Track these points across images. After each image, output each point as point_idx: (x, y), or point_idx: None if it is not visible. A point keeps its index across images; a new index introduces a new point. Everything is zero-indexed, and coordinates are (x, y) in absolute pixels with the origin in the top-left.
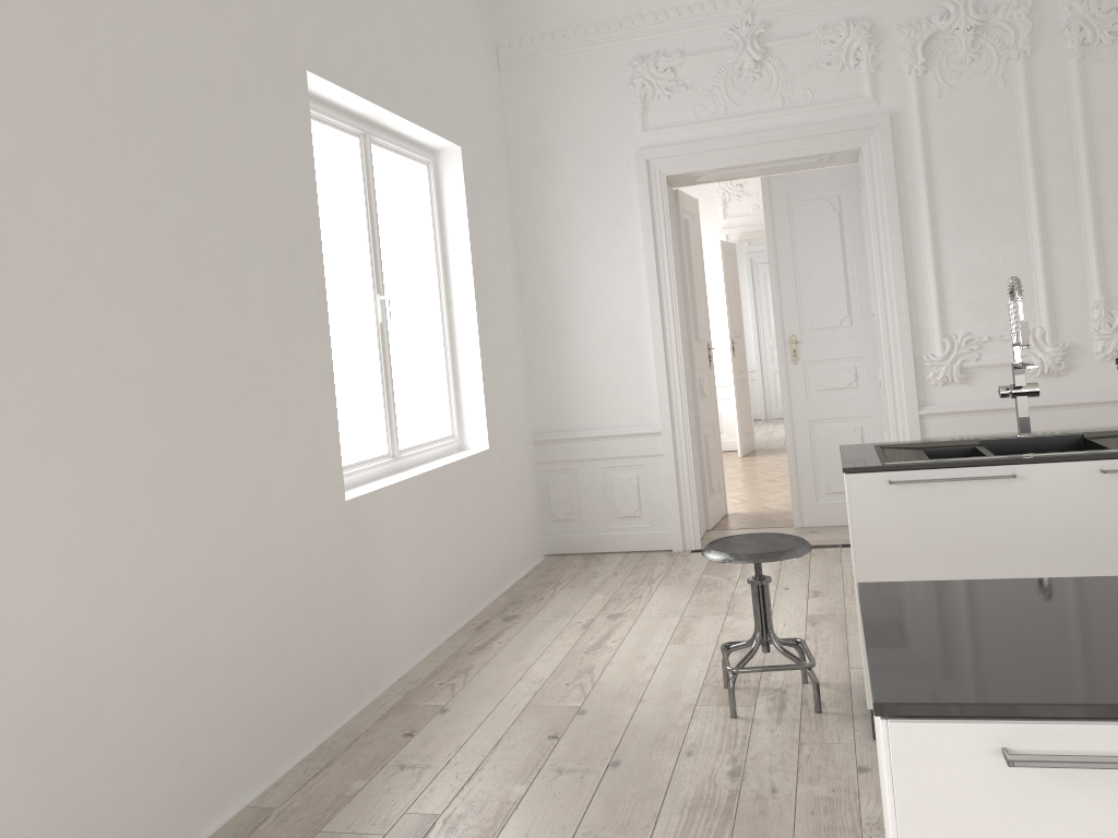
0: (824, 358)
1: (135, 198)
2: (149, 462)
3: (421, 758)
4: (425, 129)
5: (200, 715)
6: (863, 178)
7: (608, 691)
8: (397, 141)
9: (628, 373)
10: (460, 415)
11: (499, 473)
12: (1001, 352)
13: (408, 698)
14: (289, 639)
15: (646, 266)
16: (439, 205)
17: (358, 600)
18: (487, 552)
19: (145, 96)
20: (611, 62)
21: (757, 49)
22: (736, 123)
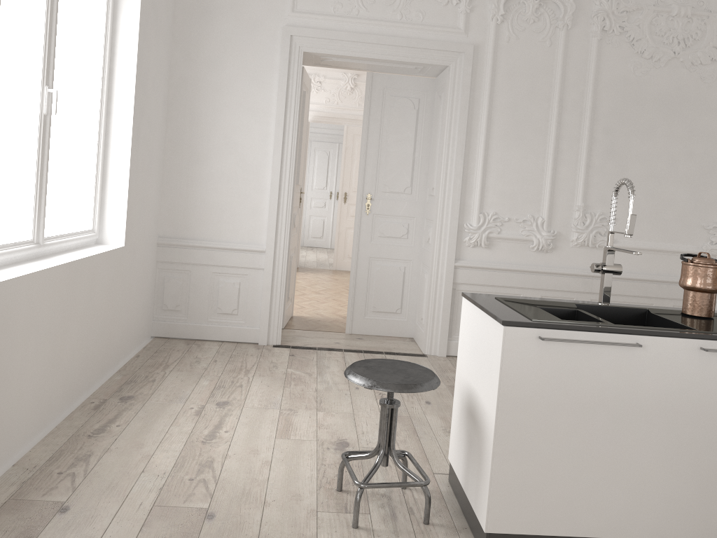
0: (388, 214)
1: None
2: None
3: None
4: None
5: None
6: (446, 88)
7: (232, 490)
8: None
9: (246, 201)
10: (102, 213)
11: (129, 267)
12: (514, 230)
13: (24, 491)
14: None
15: (276, 119)
16: (113, 25)
17: None
18: (109, 336)
19: None
20: None
21: None
22: (364, 24)
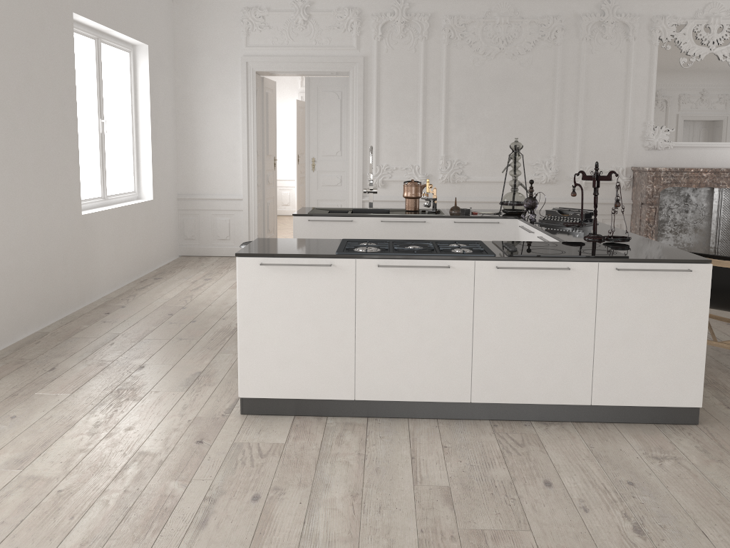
0: (327, 170)
1: (0, 76)
2: (3, 187)
3: (113, 320)
4: (129, 37)
5: (19, 292)
6: (349, 86)
7: (197, 302)
8: (114, 40)
9: (229, 168)
10: (139, 181)
11: (157, 212)
12: (401, 175)
13: (107, 303)
14: (55, 270)
15: (242, 116)
16: (134, 74)
17: (85, 259)
18: (148, 249)
19: (5, 31)
20: (233, 8)
21: (305, 14)
22: (292, 50)
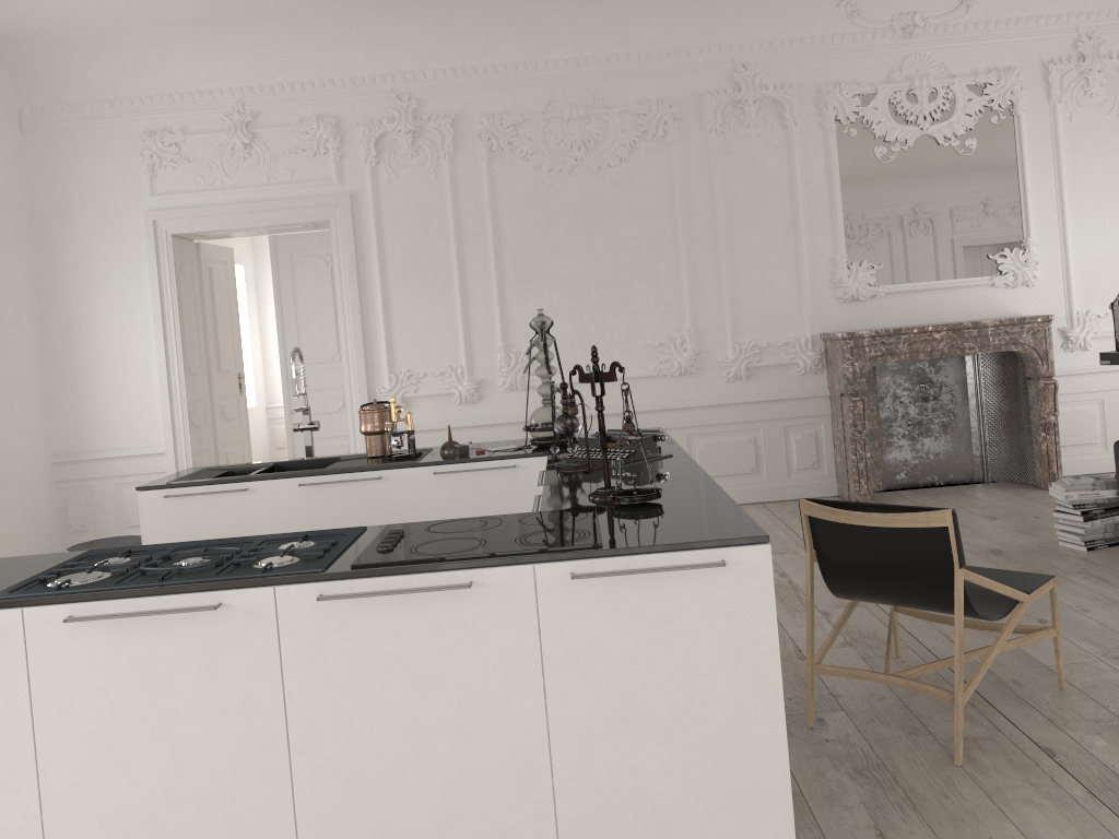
0: (320, 387)
1: None
2: None
3: None
4: None
5: None
6: (331, 244)
7: None
8: None
9: (138, 402)
10: None
11: None
12: (434, 385)
13: None
14: None
15: (153, 311)
16: None
17: None
18: None
19: None
20: (125, 134)
21: (246, 134)
22: (230, 194)
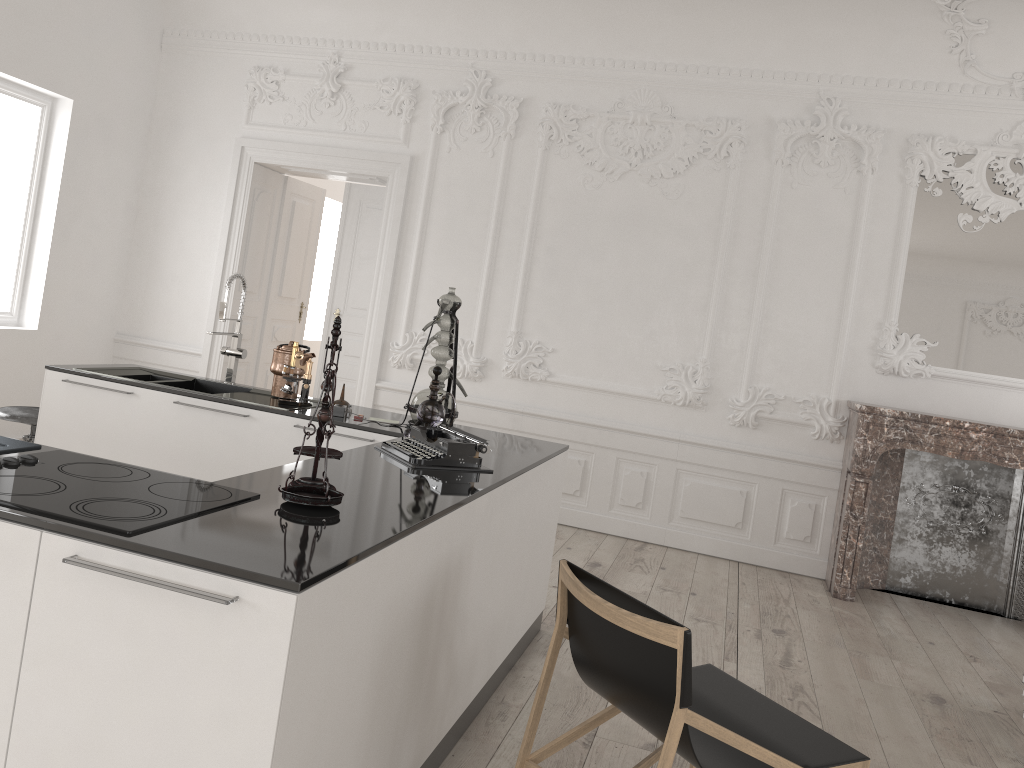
0: (355, 332)
1: None
2: None
3: None
4: (19, 79)
5: None
6: (384, 199)
7: None
8: (1, 83)
9: (192, 305)
10: (24, 300)
11: (48, 351)
12: None
13: None
14: None
15: (222, 227)
16: (49, 139)
17: None
18: (6, 404)
19: None
20: (239, 66)
21: (335, 83)
22: (310, 135)
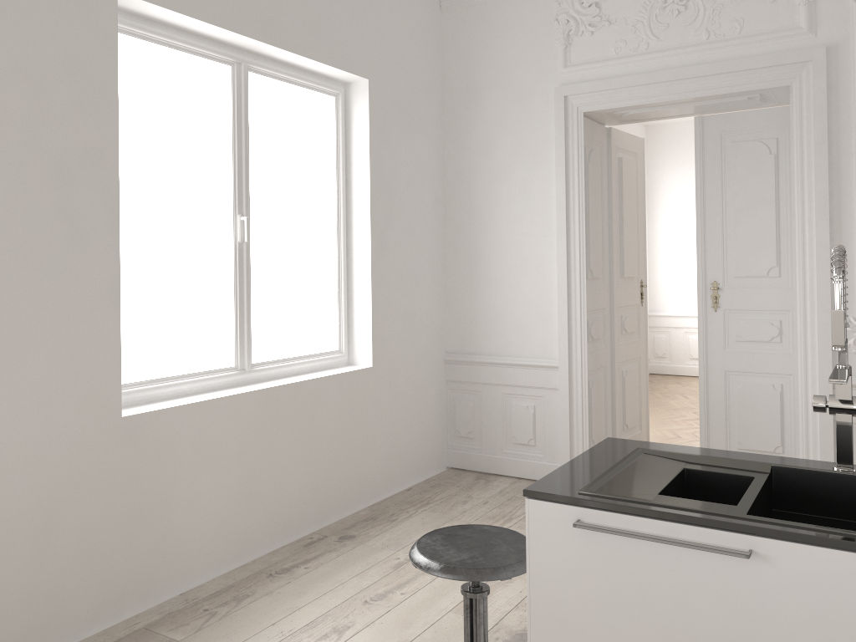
0: (747, 308)
1: None
2: None
3: None
4: (312, 59)
5: None
6: (790, 118)
7: None
8: (291, 71)
9: (533, 305)
10: (351, 331)
11: (386, 389)
12: None
13: (161, 622)
14: None
15: (557, 202)
16: (347, 134)
17: (129, 515)
18: (355, 465)
19: None
20: None
21: None
22: (656, 59)
